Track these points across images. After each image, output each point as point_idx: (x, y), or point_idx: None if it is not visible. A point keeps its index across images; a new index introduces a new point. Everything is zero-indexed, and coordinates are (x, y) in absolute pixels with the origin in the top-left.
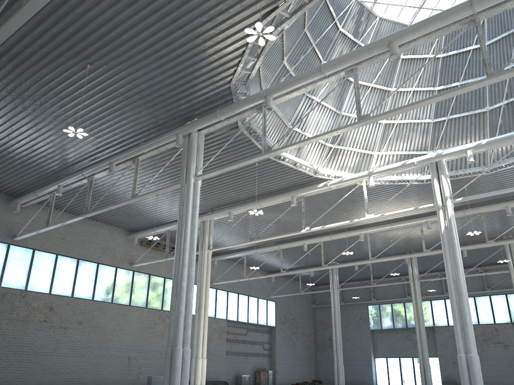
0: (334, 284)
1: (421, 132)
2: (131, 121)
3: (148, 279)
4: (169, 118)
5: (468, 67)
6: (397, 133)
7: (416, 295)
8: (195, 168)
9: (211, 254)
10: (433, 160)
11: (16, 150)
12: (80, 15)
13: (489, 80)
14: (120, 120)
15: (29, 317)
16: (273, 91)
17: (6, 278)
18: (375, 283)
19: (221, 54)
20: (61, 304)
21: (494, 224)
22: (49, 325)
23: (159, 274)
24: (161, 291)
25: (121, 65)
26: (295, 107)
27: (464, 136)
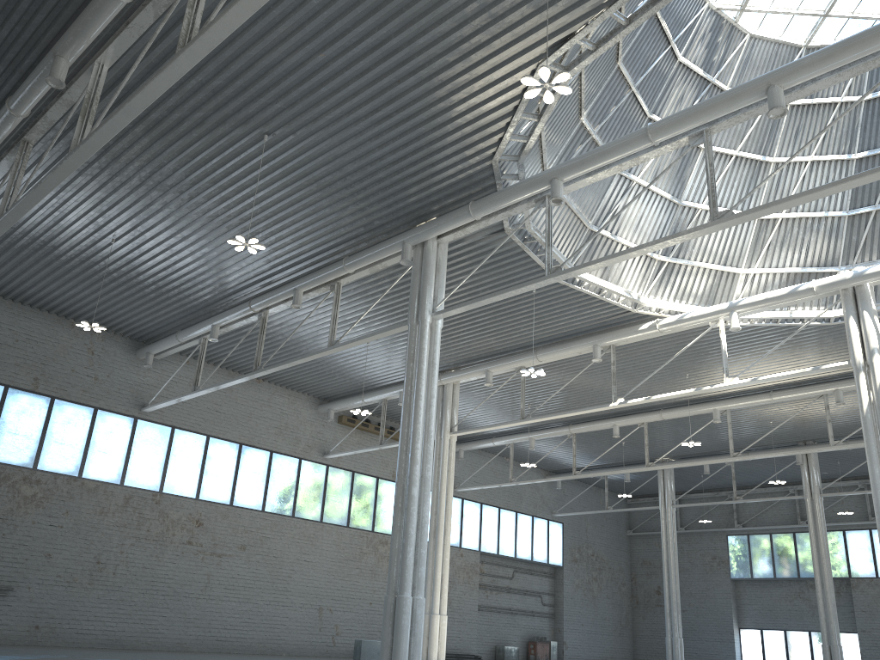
0: (666, 496)
1: (827, 233)
2: (330, 222)
3: (350, 479)
4: (391, 217)
5: None
6: (781, 235)
7: (816, 520)
8: (433, 299)
9: (455, 440)
10: (849, 284)
11: (150, 269)
12: (256, 59)
13: None
14: (312, 221)
15: (166, 535)
16: (564, 171)
17: (132, 473)
18: (741, 498)
19: (477, 113)
20: (214, 516)
21: None
22: (196, 550)
23: (369, 472)
24: (371, 499)
25: (316, 135)
26: (601, 193)
27: None
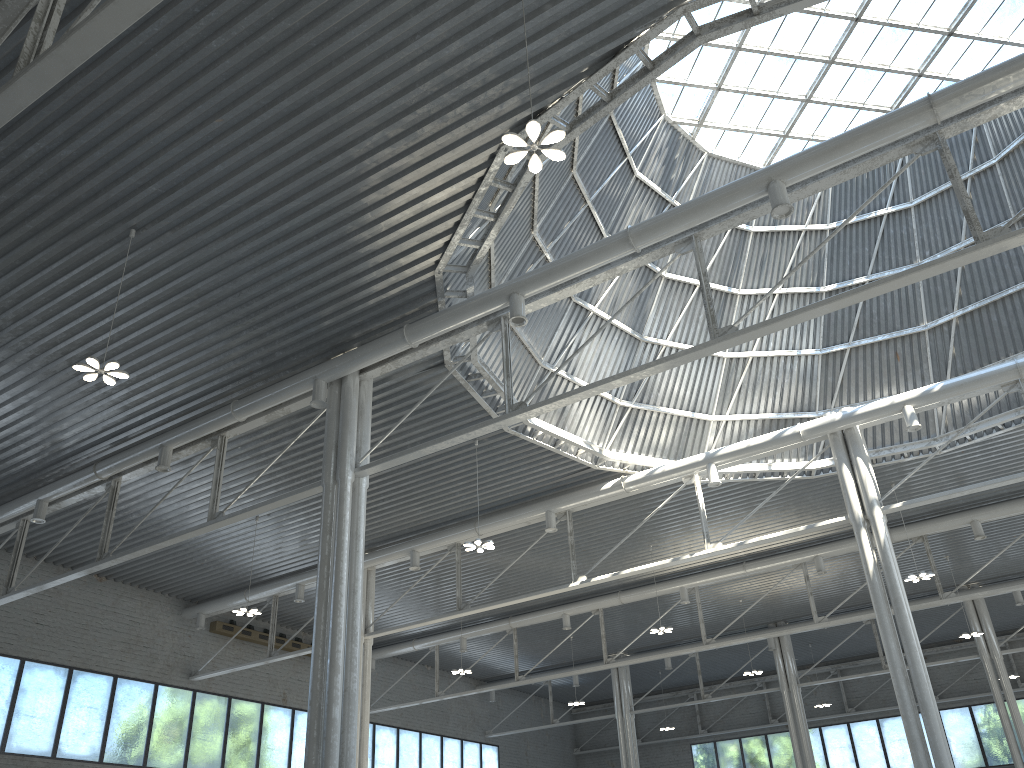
0: (623, 701)
1: (801, 374)
2: (215, 353)
3: (226, 708)
4: (299, 347)
5: (881, 248)
6: (753, 376)
7: (796, 716)
8: (355, 450)
9: (371, 644)
10: (838, 427)
11: None
12: (125, 122)
13: (983, 250)
14: (190, 351)
15: None
16: (526, 284)
17: None
18: (710, 696)
19: (420, 209)
20: None
21: (943, 560)
22: None
23: (252, 696)
24: (255, 733)
25: (204, 232)
26: (555, 324)
27: (885, 381)
